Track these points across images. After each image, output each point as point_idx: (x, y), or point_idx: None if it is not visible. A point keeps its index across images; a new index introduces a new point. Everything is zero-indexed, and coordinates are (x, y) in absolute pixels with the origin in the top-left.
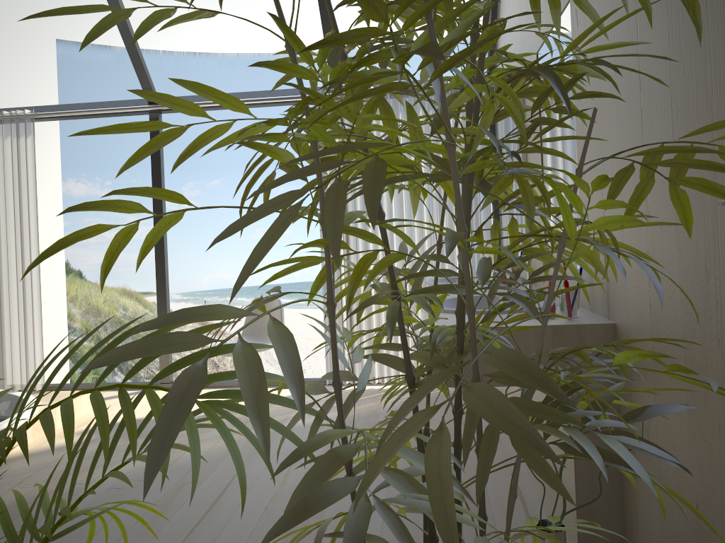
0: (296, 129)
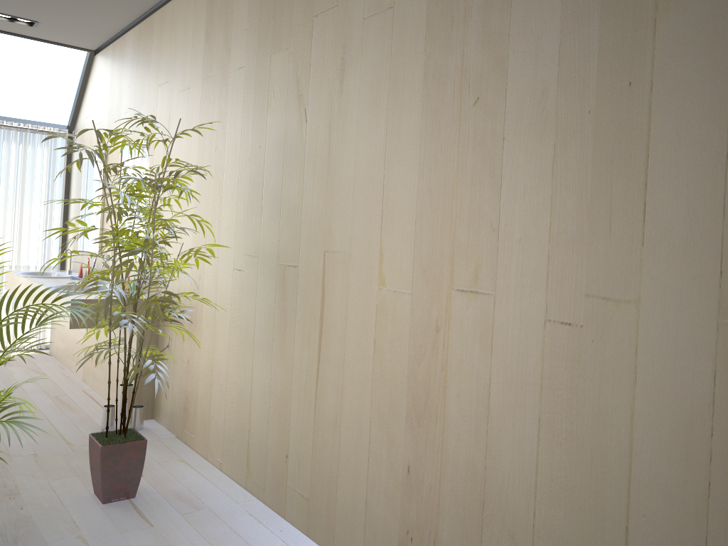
0: None
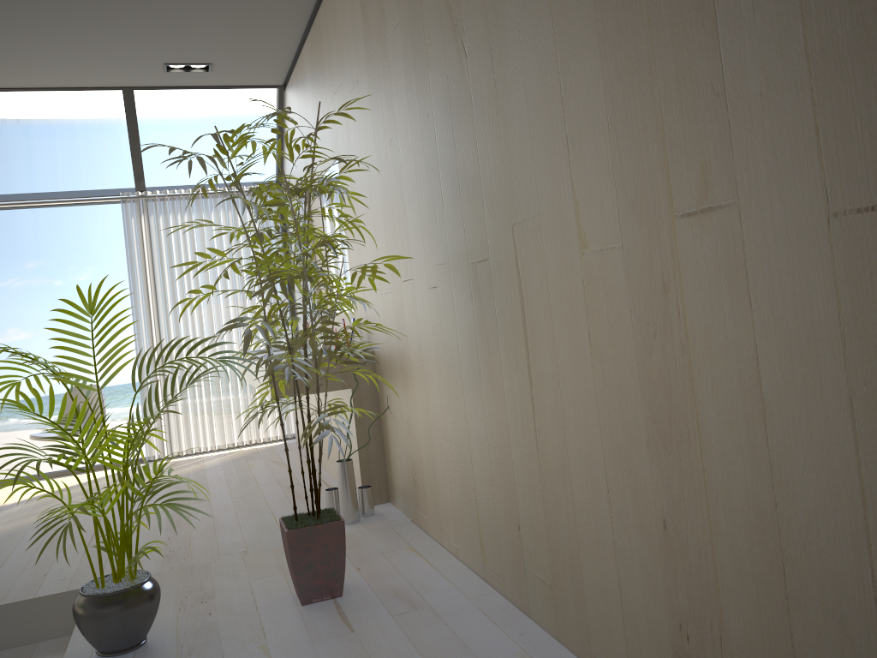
0: (33, 210)
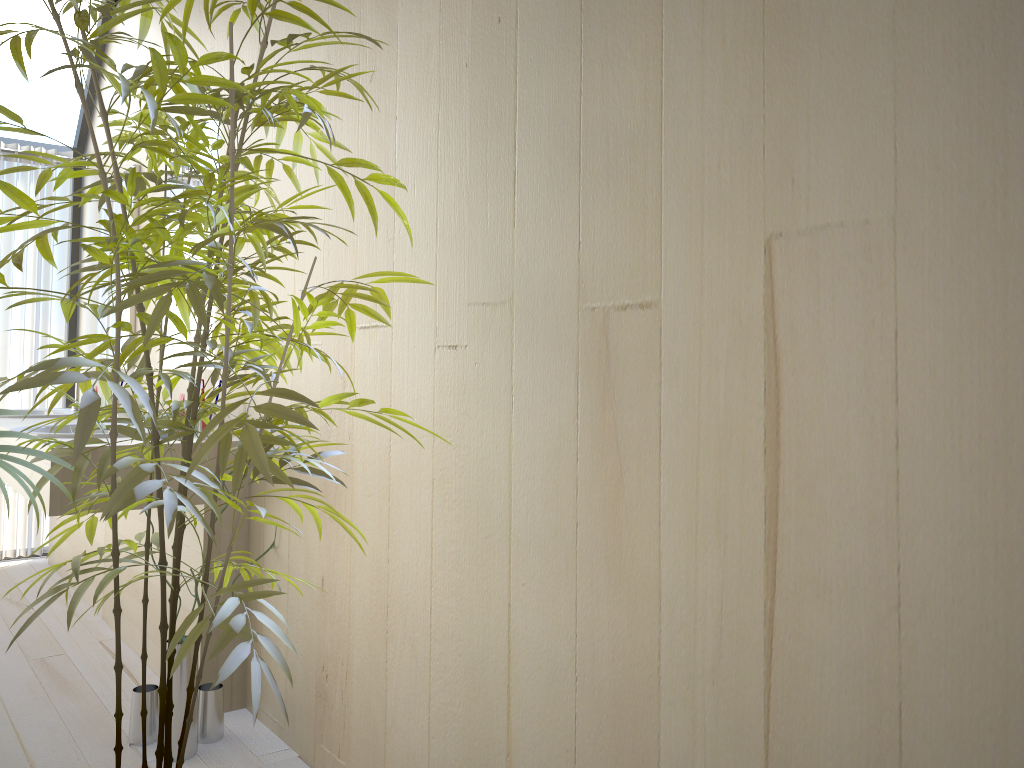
0: None
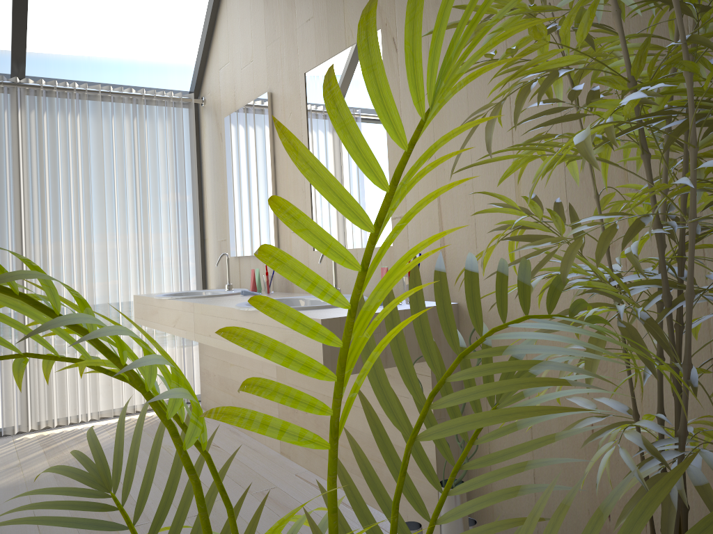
0: None
